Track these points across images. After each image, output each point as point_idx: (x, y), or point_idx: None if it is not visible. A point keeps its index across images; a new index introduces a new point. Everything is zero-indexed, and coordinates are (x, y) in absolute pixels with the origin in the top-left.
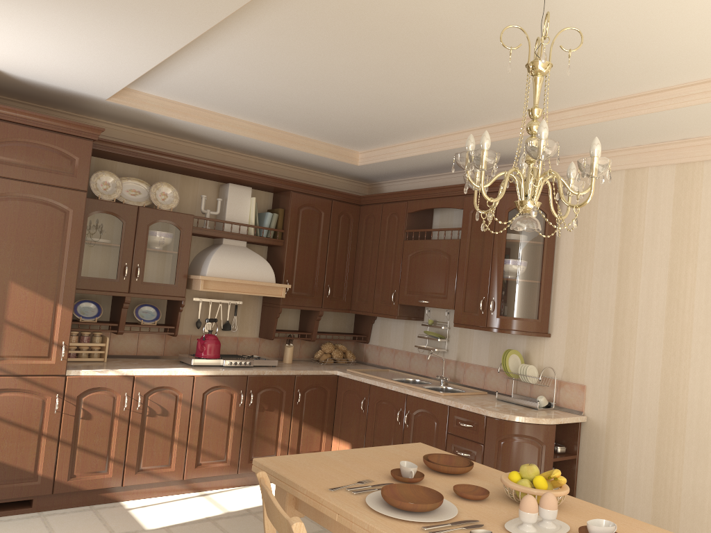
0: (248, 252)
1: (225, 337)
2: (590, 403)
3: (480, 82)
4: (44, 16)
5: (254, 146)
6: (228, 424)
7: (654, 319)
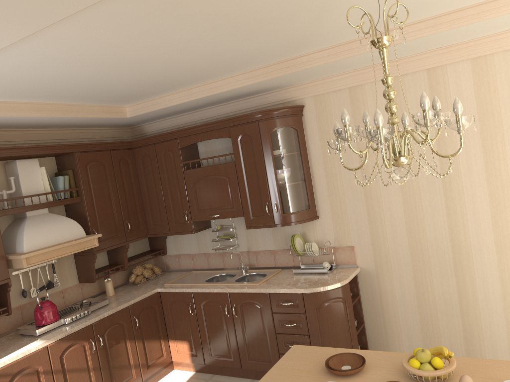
0: (53, 217)
1: (51, 295)
2: (360, 257)
3: (259, 43)
4: None
5: (32, 121)
6: (88, 371)
7: (392, 190)
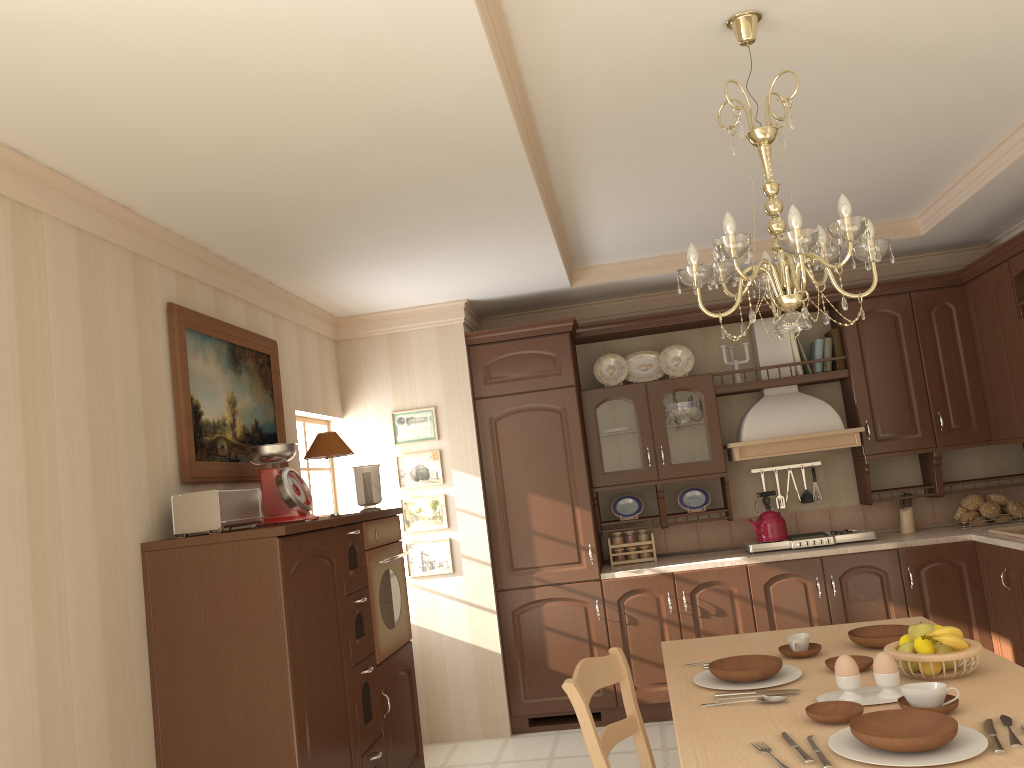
0: (798, 398)
1: (809, 511)
2: None
3: (900, 105)
4: (441, 258)
5: None
6: (809, 622)
7: None
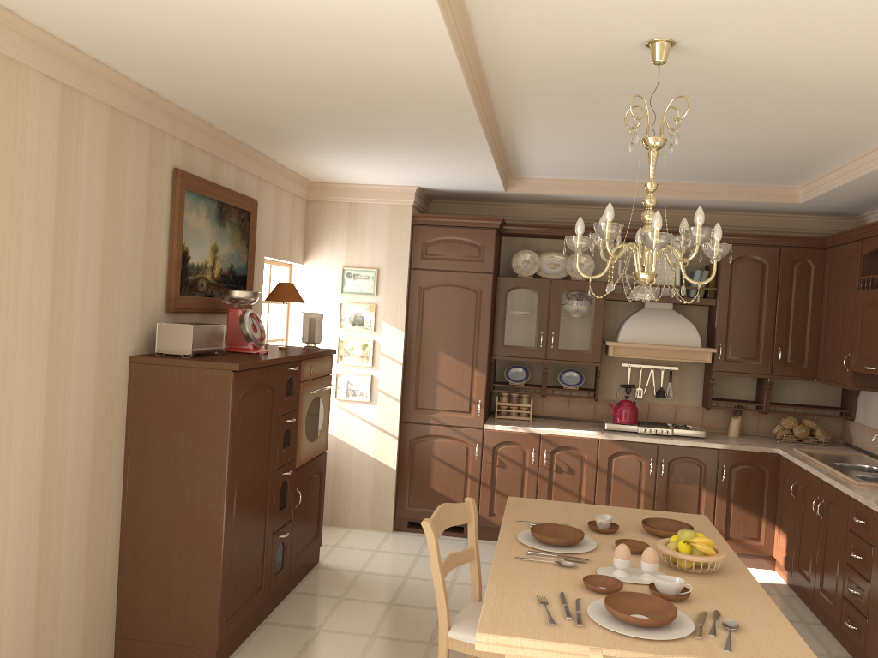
0: (670, 315)
1: (660, 405)
2: None
3: (787, 114)
4: (399, 158)
5: (666, 202)
6: (637, 491)
7: None
